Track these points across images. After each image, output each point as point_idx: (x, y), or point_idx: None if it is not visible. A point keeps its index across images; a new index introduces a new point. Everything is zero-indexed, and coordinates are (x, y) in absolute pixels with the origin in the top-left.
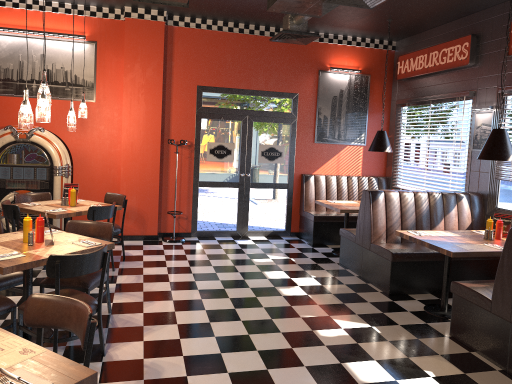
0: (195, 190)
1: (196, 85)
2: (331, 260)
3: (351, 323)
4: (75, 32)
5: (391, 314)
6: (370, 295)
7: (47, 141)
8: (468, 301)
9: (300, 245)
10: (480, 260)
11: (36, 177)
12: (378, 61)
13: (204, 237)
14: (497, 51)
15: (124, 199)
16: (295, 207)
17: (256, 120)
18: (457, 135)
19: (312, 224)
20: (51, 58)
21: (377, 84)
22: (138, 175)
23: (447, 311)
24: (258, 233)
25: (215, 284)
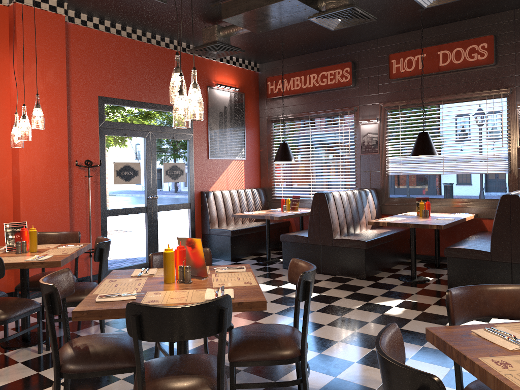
0: (104, 220)
1: (98, 96)
2: (273, 267)
3: (390, 302)
4: None
5: (395, 289)
6: (355, 282)
7: None
8: (465, 259)
9: (222, 263)
10: (399, 238)
11: None
12: (248, 80)
13: None
14: (375, 76)
15: (79, 235)
16: (198, 227)
17: (158, 137)
18: (343, 144)
19: (228, 239)
20: None
21: (249, 102)
22: (44, 209)
23: (417, 278)
24: None
25: None
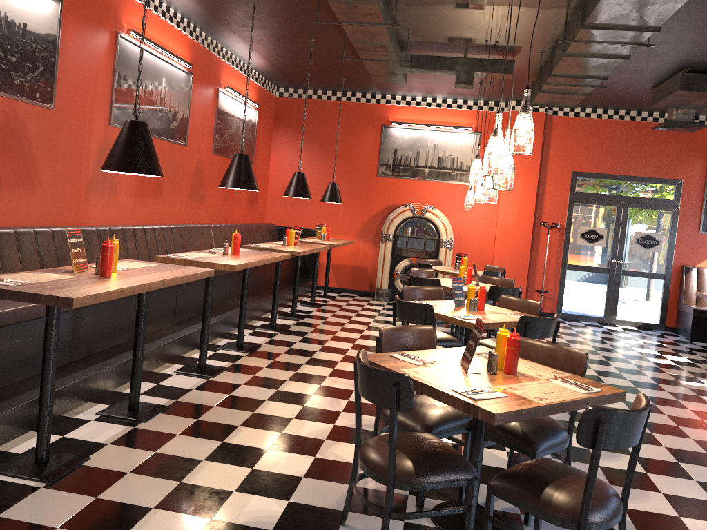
0: (563, 272)
1: (571, 171)
2: None
3: None
4: (463, 124)
5: None
6: None
7: (437, 218)
8: None
9: (675, 338)
10: None
11: (425, 248)
12: None
13: (568, 320)
14: None
15: (503, 270)
16: (672, 300)
17: (632, 206)
18: None
19: (690, 317)
20: (442, 147)
21: None
22: (510, 253)
23: None
24: (627, 322)
25: (587, 347)
